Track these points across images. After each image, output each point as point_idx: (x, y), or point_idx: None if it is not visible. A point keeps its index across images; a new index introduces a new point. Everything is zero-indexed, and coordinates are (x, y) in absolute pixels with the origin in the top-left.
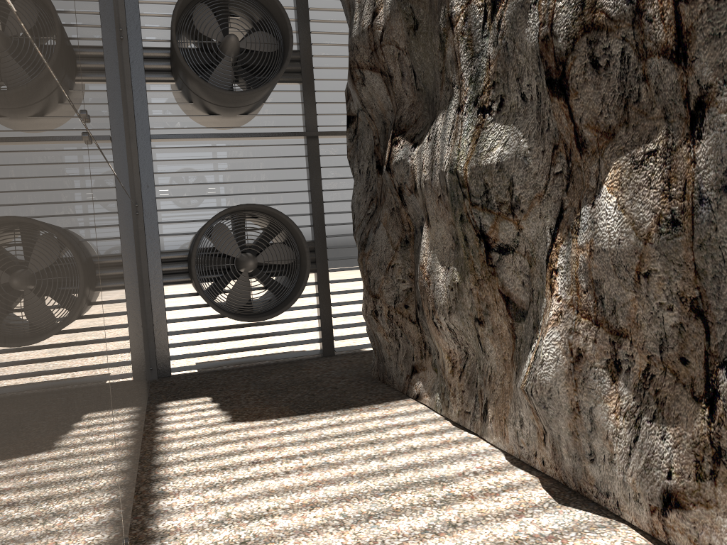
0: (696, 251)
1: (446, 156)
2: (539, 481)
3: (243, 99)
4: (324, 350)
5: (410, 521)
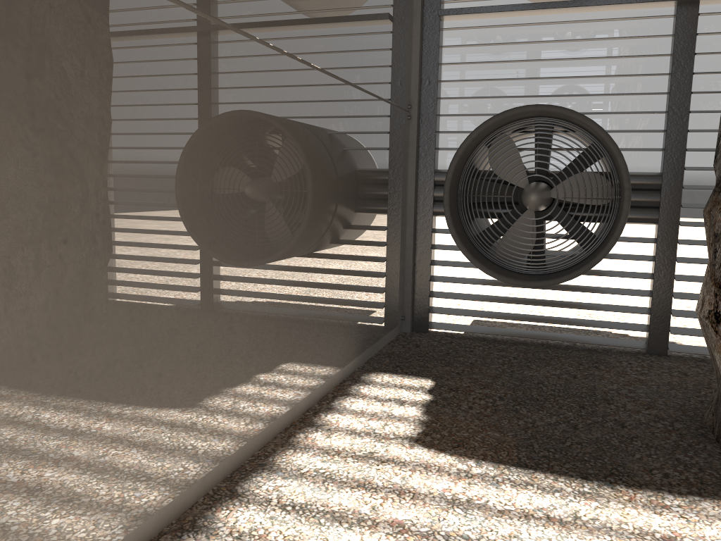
0: None
1: None
2: None
3: None
4: (649, 344)
5: None
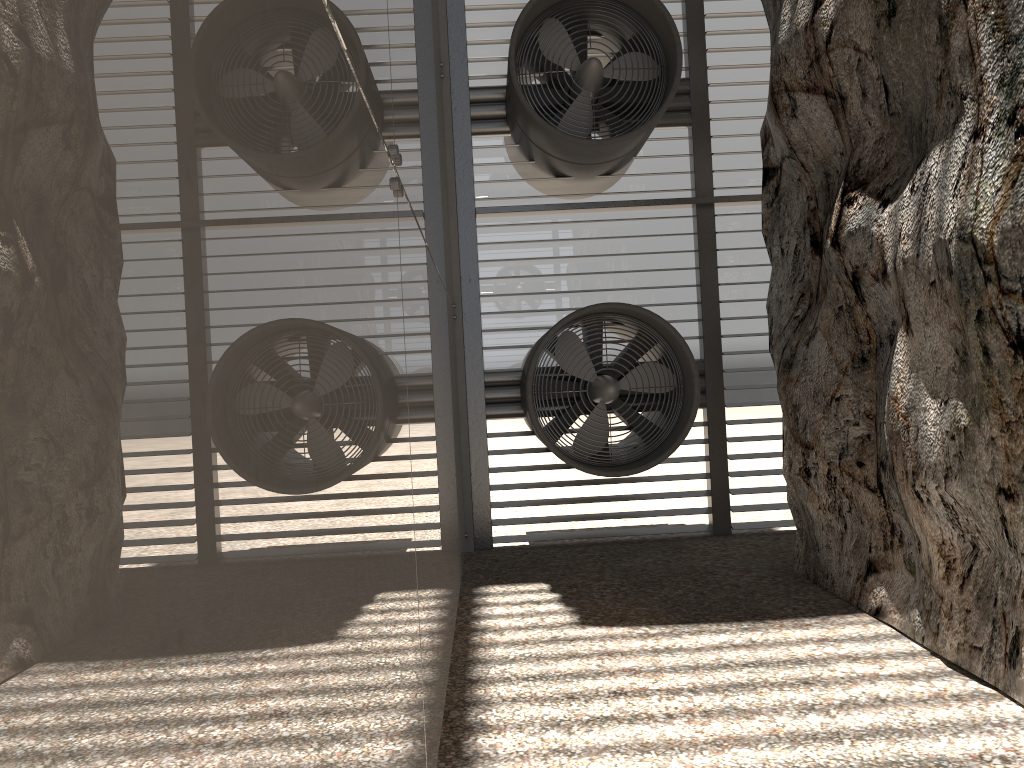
0: None
1: (949, 214)
2: None
3: (605, 151)
4: (714, 525)
5: None
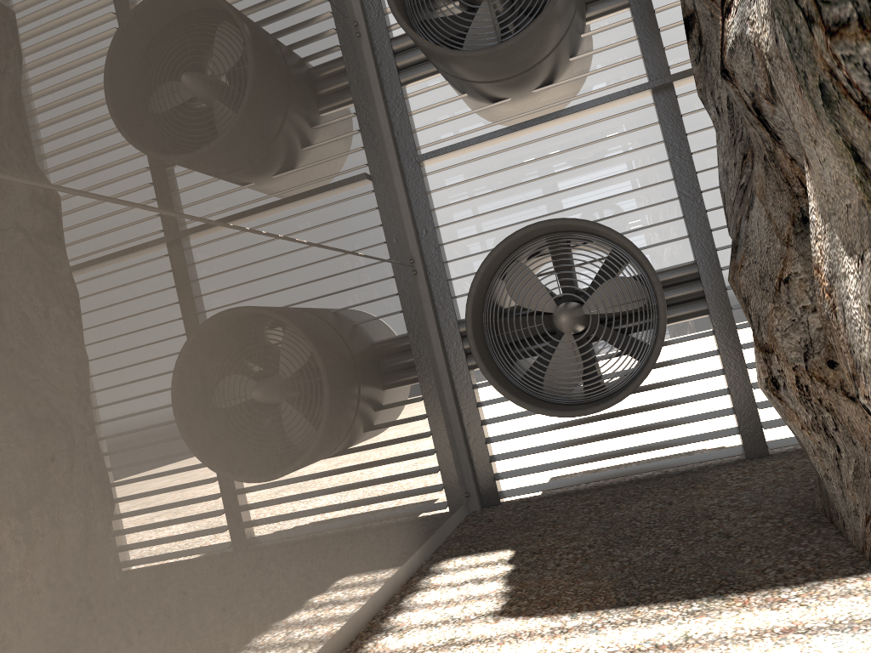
0: None
1: None
2: None
3: (511, 57)
4: (746, 447)
5: None
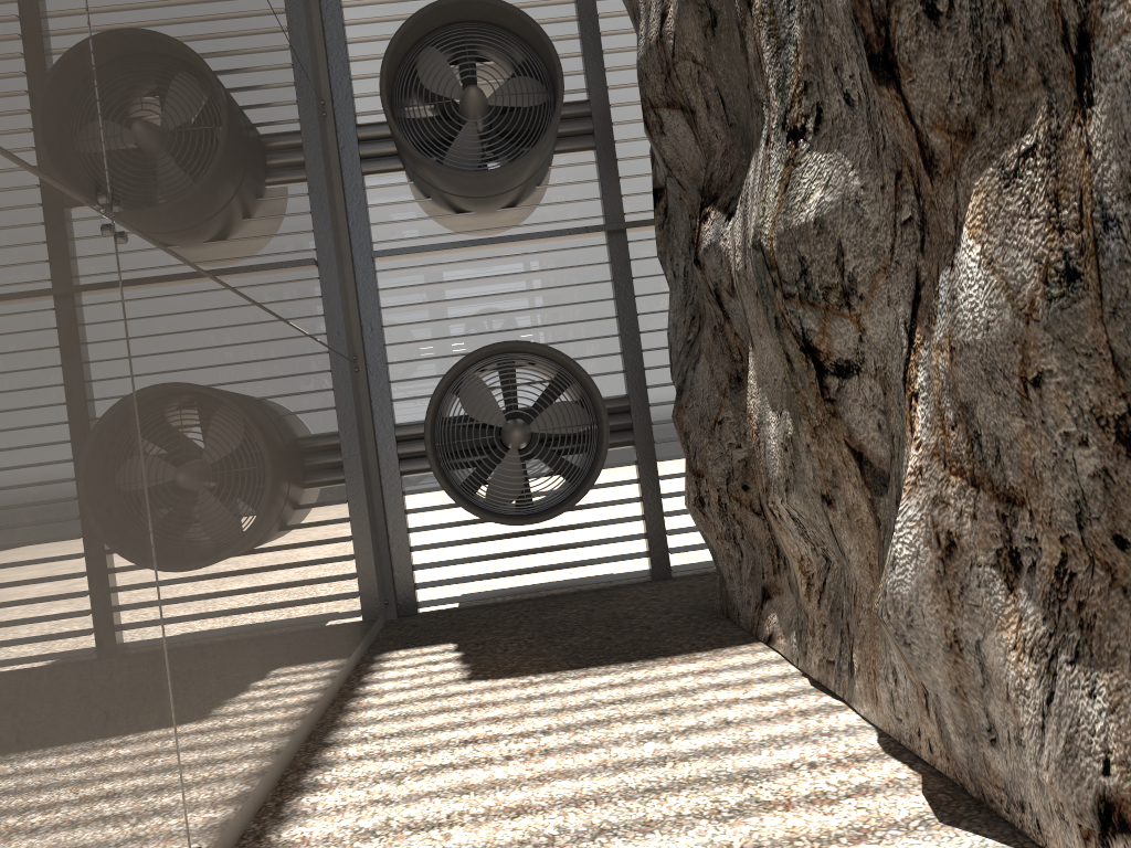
0: (1110, 324)
1: (752, 223)
2: (922, 781)
3: (494, 182)
4: (653, 569)
5: (662, 842)
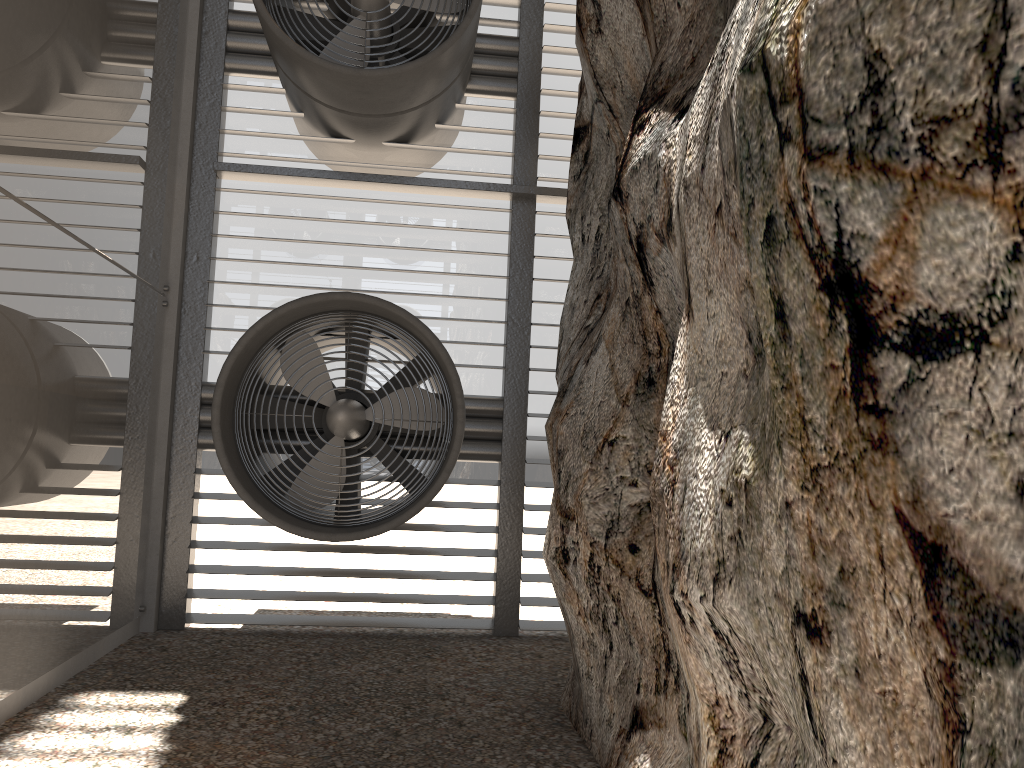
0: None
1: (741, 49)
2: None
3: (374, 91)
4: (496, 621)
5: None
